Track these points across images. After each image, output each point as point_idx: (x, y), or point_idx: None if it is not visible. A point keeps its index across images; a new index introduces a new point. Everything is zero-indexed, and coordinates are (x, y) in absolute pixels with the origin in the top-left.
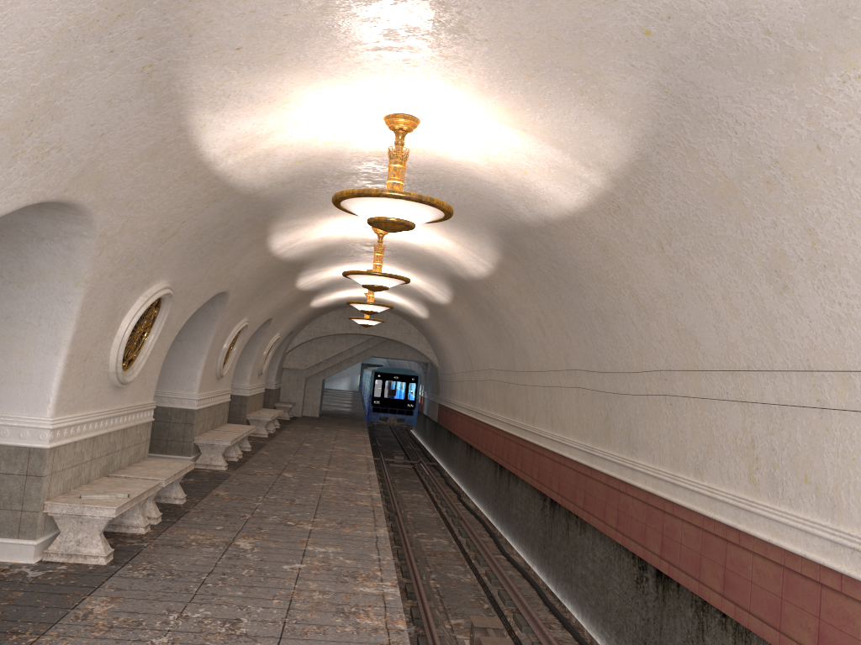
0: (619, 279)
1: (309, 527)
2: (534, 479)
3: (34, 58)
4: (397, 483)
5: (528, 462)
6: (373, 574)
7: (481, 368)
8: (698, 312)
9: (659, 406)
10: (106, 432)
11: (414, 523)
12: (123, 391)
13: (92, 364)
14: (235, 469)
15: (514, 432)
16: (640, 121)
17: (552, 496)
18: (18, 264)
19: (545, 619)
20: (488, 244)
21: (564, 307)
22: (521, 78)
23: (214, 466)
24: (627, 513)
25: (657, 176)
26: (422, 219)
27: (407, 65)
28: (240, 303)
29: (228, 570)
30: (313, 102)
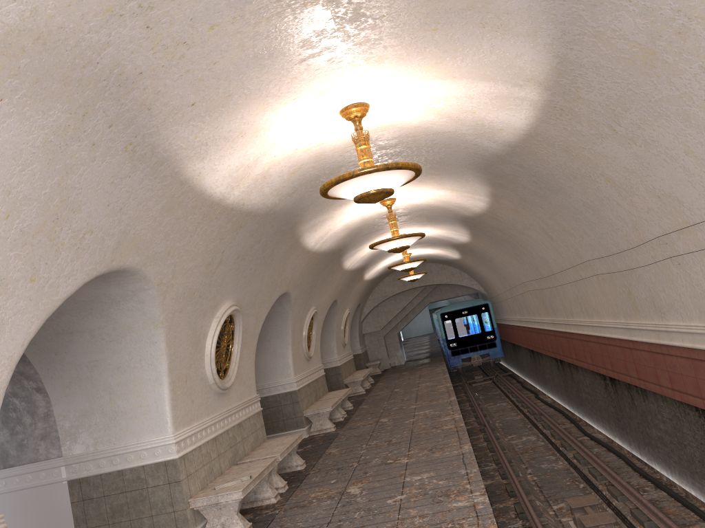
0: (590, 171)
1: (405, 460)
2: (589, 363)
3: (34, 172)
4: (482, 398)
5: (580, 350)
6: (463, 488)
7: (516, 284)
8: (669, 174)
9: (670, 269)
10: (223, 430)
11: (503, 429)
12: (227, 395)
13: (193, 382)
14: (342, 427)
15: (560, 328)
16: (543, 28)
17: (609, 374)
18: (111, 326)
19: (637, 484)
20: (475, 182)
21: (558, 211)
22: (428, 35)
23: (325, 430)
24: (677, 372)
25: (581, 69)
26: (397, 183)
27: (333, 63)
28: (302, 297)
29: (343, 517)
30: (276, 122)
